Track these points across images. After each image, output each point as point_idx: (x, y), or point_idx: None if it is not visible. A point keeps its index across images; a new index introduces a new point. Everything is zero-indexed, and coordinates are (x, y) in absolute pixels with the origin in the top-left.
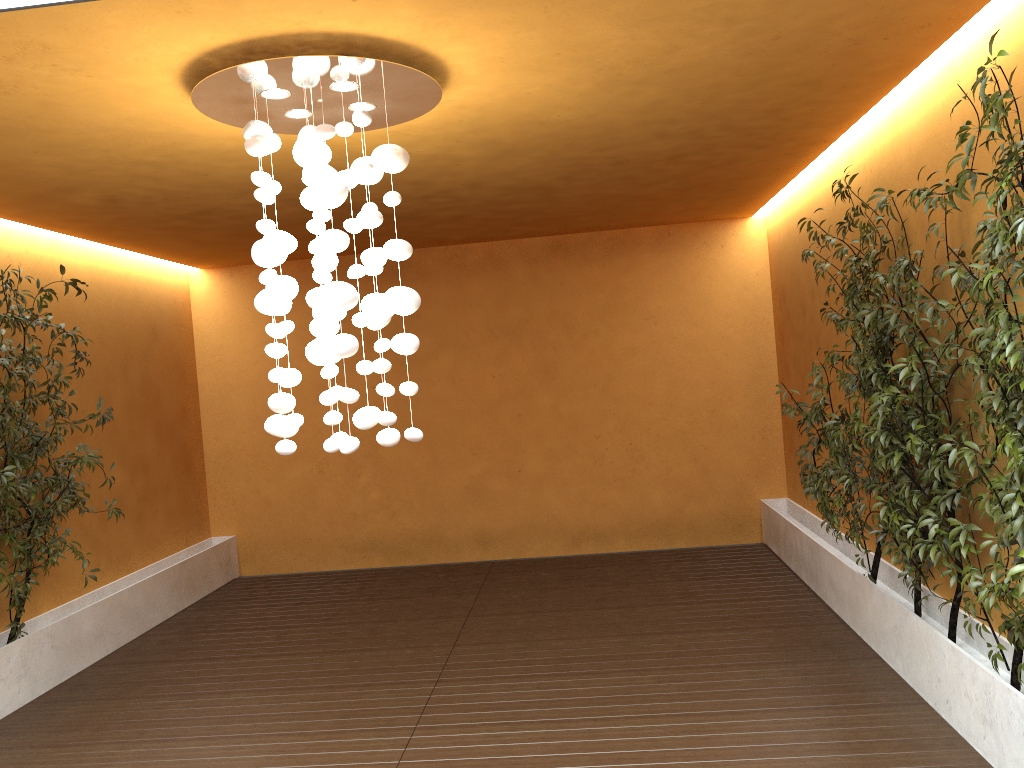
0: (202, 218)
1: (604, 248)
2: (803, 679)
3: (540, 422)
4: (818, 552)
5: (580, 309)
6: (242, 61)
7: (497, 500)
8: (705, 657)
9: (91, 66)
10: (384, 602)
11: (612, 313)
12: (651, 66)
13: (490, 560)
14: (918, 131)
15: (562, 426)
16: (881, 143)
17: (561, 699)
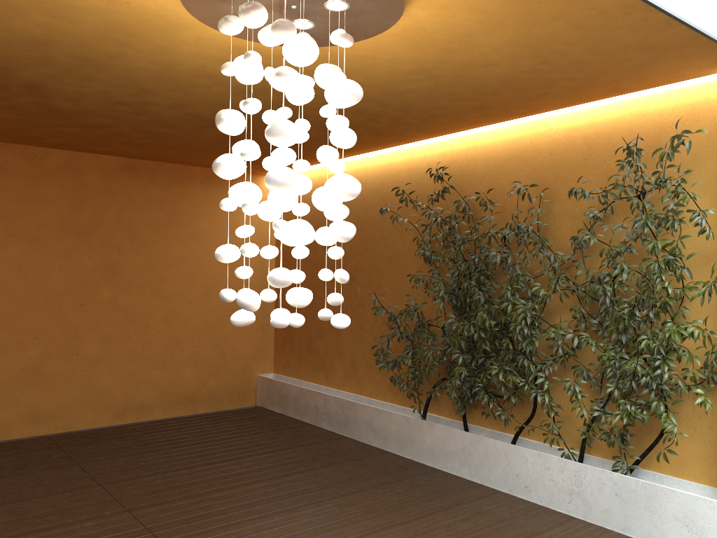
0: None
1: (167, 176)
2: (422, 489)
3: (100, 312)
4: (353, 407)
5: (143, 221)
6: None
7: (53, 380)
8: (344, 486)
9: None
10: None
11: (168, 228)
12: (460, 70)
13: (40, 435)
14: (500, 151)
15: (119, 316)
16: (453, 152)
17: (293, 534)
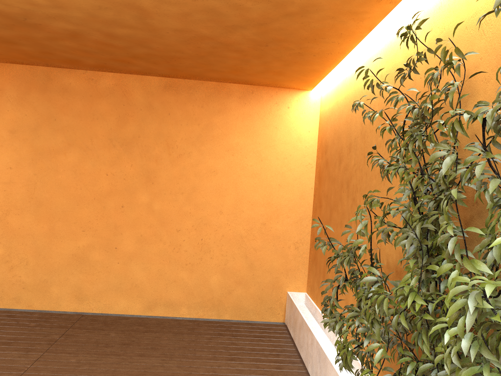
0: None
1: (204, 94)
2: None
3: (137, 214)
4: (325, 361)
5: (180, 135)
6: None
7: (95, 267)
8: None
9: None
10: None
11: (203, 142)
12: None
13: (83, 312)
14: None
15: (153, 219)
16: None
17: None
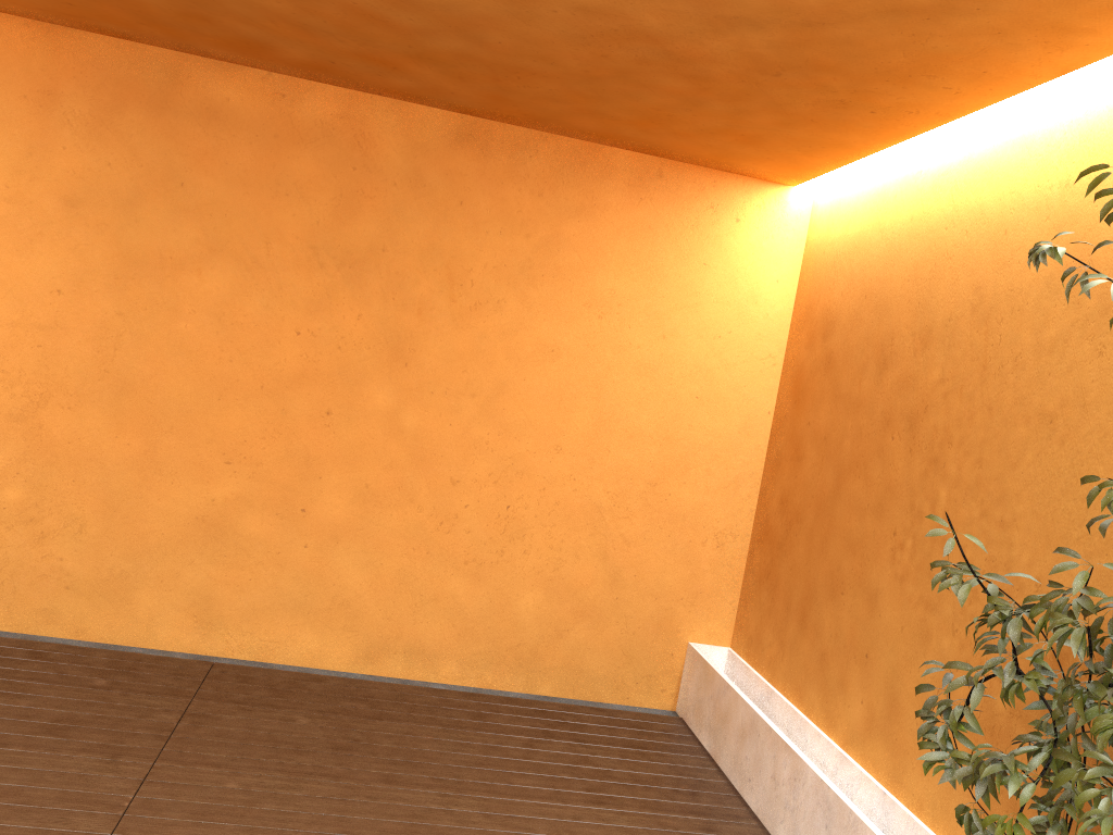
0: None
1: (549, 164)
2: None
3: (362, 434)
4: (853, 832)
5: (482, 257)
6: None
7: (249, 553)
8: None
9: None
10: None
11: (534, 279)
12: None
13: (210, 656)
14: None
15: (399, 450)
16: None
17: None
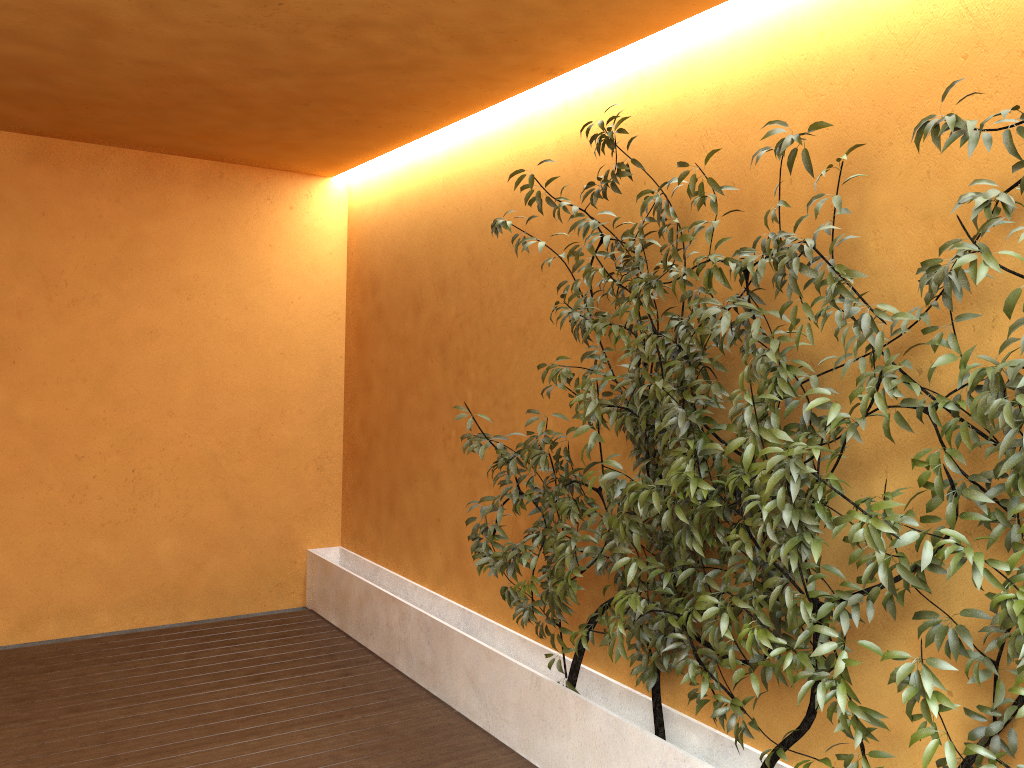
0: None
1: (121, 174)
2: None
3: None
4: (446, 637)
5: (72, 259)
6: None
7: None
8: None
9: None
10: None
11: (124, 273)
12: None
13: None
14: (747, 70)
15: (21, 439)
16: (646, 87)
17: None
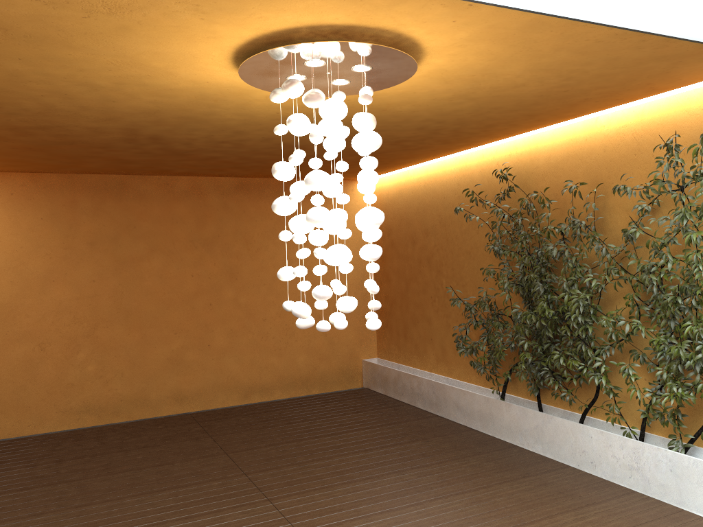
0: (30, 132)
1: (273, 190)
2: (495, 463)
3: (225, 309)
4: (442, 389)
5: (256, 230)
6: (318, 36)
7: (191, 367)
8: (425, 458)
9: (220, 13)
10: (139, 451)
11: (277, 235)
12: (494, 92)
13: (184, 413)
14: (559, 150)
15: (240, 312)
16: (518, 152)
17: (373, 497)
